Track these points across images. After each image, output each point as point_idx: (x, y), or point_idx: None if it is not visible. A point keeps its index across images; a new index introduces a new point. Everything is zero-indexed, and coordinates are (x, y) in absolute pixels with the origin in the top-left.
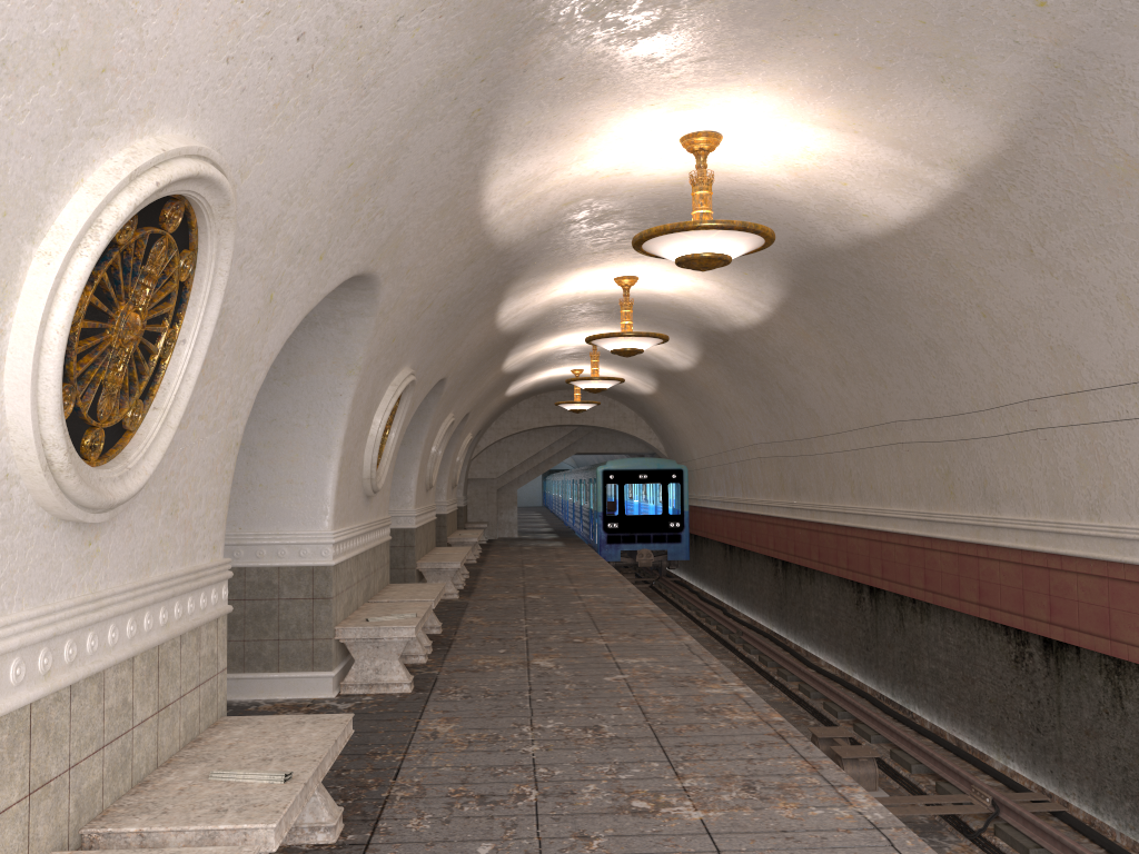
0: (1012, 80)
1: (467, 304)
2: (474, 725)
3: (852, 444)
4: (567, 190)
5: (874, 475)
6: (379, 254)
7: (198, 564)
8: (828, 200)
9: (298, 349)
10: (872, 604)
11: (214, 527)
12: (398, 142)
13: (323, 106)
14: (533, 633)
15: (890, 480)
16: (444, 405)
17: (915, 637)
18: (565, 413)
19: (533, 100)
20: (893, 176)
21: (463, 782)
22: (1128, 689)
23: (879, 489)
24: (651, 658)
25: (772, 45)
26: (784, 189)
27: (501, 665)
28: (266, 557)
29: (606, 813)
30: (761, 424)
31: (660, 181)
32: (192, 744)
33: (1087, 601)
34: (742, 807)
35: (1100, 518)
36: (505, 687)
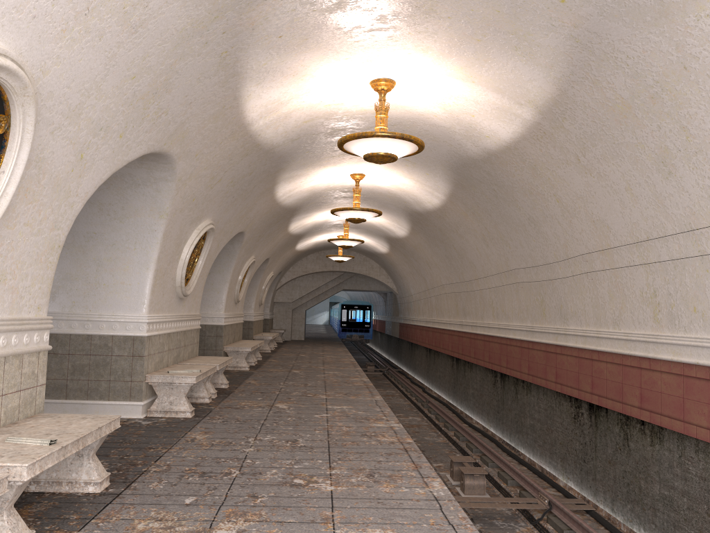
0: (554, 50)
1: (250, 183)
2: (220, 436)
3: (493, 284)
4: (304, 112)
5: (504, 303)
6: (170, 140)
7: (24, 316)
8: (465, 126)
9: (128, 200)
10: (501, 384)
11: (38, 295)
12: (169, 67)
13: (102, 36)
14: (284, 390)
15: (512, 306)
16: (246, 249)
17: (523, 404)
18: (336, 263)
19: (264, 49)
20: (499, 111)
21: (196, 465)
22: (631, 434)
23: (507, 312)
24: (349, 406)
25: (412, 23)
26: (439, 118)
27: (254, 406)
28: (105, 329)
29: (275, 485)
30: (446, 272)
31: (364, 110)
32: (10, 425)
33: (611, 379)
34: (360, 485)
35: (619, 328)
36: (250, 417)
